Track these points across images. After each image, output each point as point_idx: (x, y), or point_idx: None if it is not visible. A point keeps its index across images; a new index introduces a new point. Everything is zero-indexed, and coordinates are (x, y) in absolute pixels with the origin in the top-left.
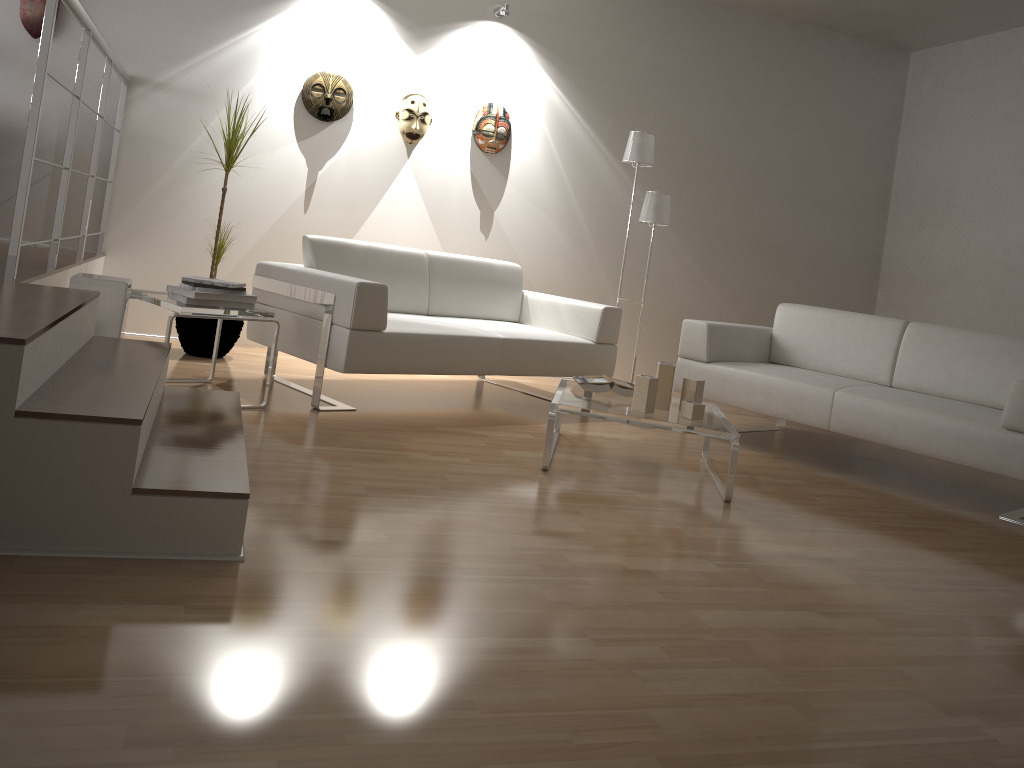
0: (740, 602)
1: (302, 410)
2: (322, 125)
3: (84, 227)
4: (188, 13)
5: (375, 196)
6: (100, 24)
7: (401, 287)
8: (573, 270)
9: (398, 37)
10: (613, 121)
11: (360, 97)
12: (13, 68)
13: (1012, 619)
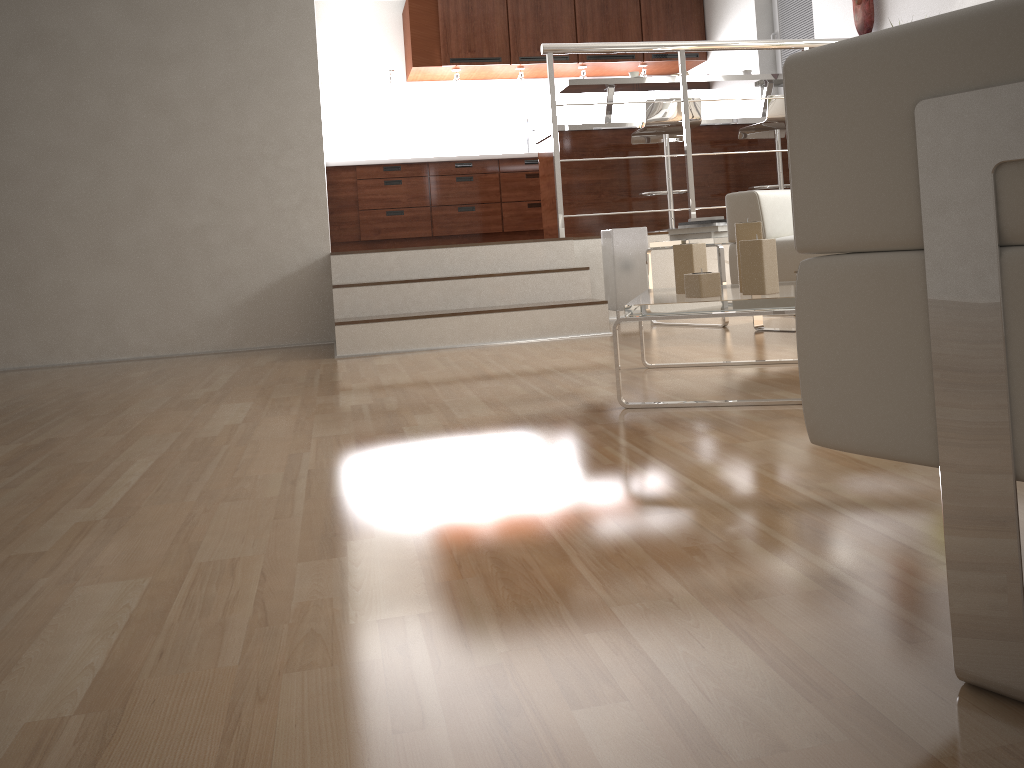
0: (266, 409)
1: (742, 329)
2: None
3: None
4: None
5: None
6: (900, 3)
7: None
8: None
9: None
10: None
11: None
12: None
13: (187, 482)
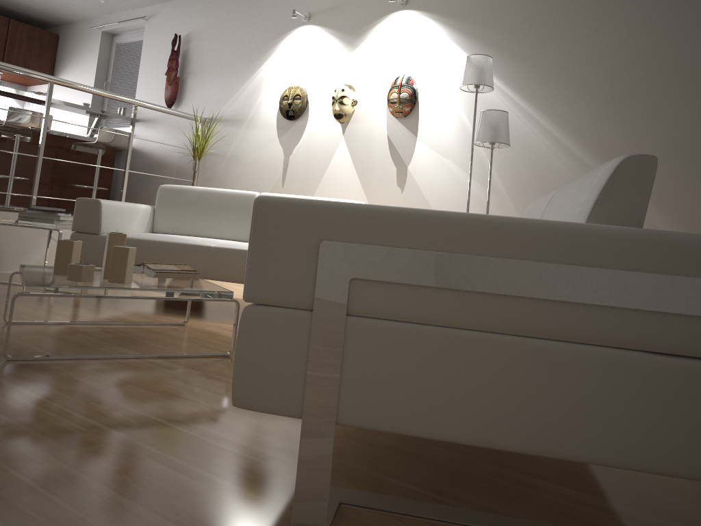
0: None
1: None
2: (291, 123)
3: (121, 200)
4: (228, 73)
5: (322, 168)
6: (194, 93)
7: (224, 219)
8: (483, 213)
9: (334, 47)
10: (513, 60)
11: (312, 98)
12: (165, 127)
13: None
